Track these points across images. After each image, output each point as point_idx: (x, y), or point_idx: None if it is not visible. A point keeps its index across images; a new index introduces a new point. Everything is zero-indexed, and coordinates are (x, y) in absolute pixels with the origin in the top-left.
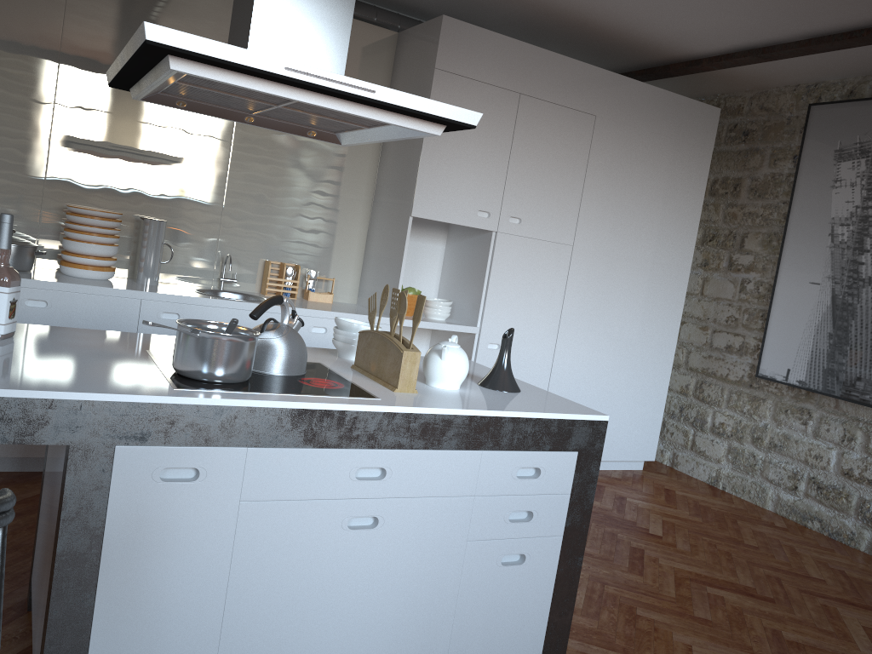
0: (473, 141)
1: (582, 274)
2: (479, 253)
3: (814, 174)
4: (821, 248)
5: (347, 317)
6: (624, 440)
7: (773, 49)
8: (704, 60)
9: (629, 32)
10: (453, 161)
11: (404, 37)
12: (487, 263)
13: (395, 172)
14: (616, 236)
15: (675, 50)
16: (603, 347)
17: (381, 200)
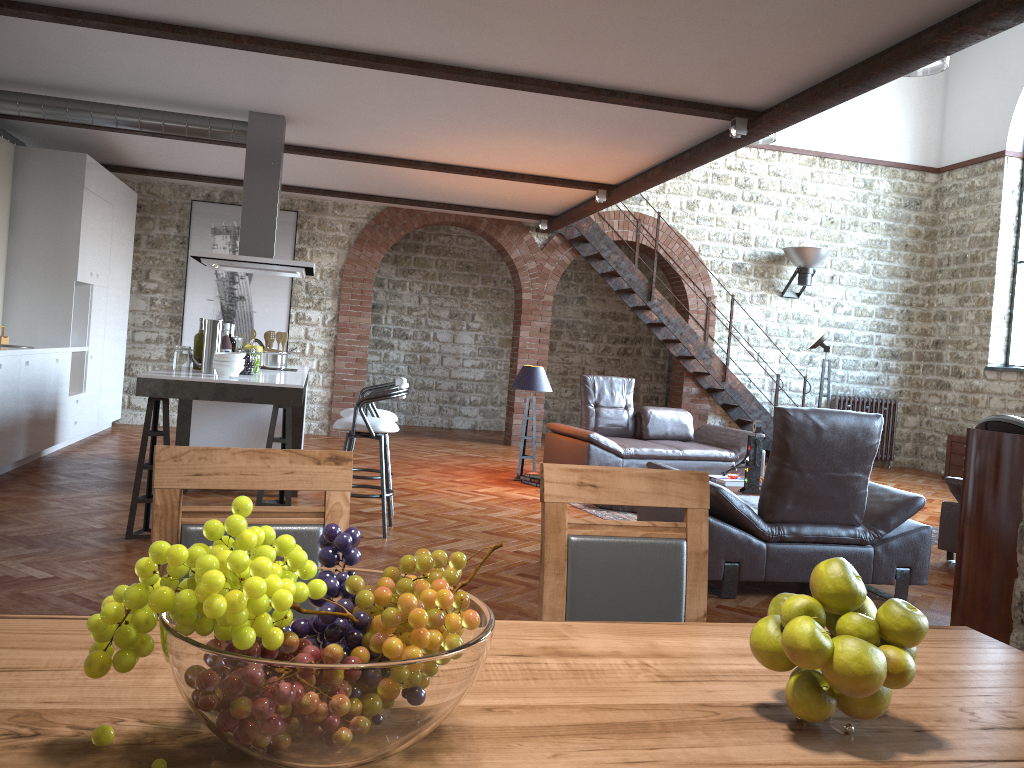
0: (90, 230)
1: (109, 305)
2: (78, 298)
3: (201, 240)
4: (211, 281)
5: (62, 350)
6: (115, 407)
7: (201, 178)
8: (151, 171)
9: (131, 157)
10: (86, 243)
11: (28, 152)
12: (89, 305)
13: (42, 249)
14: (116, 279)
15: (139, 165)
16: (112, 350)
17: (24, 267)
